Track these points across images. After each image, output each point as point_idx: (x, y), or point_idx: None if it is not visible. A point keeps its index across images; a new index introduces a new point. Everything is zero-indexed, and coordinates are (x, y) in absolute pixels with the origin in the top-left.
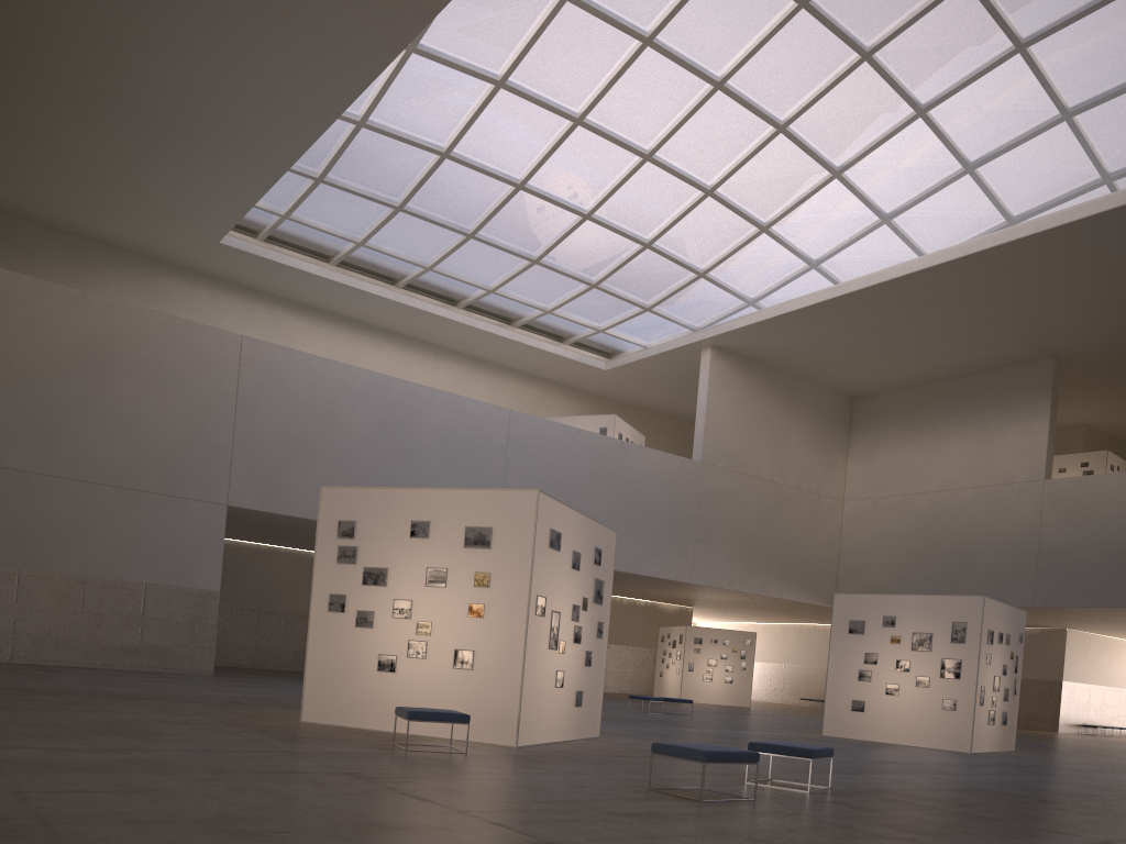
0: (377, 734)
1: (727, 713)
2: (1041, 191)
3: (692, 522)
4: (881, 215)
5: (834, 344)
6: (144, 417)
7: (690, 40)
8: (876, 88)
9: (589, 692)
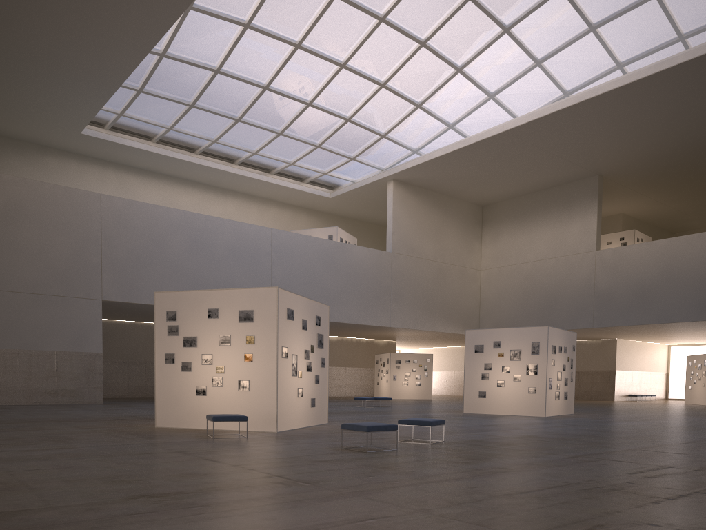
0: (199, 431)
1: (414, 404)
2: (582, 75)
3: (388, 290)
4: (488, 94)
5: (467, 174)
6: (45, 249)
7: None
8: (478, 16)
9: (319, 398)
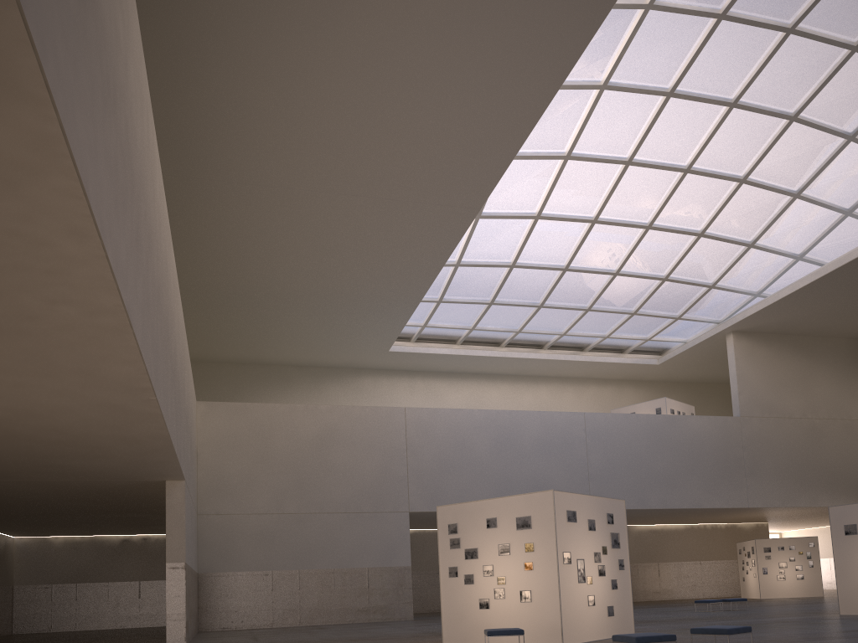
0: None
1: (786, 604)
2: None
3: (740, 462)
4: (843, 211)
5: (832, 308)
6: (355, 468)
7: (657, 152)
8: (809, 134)
9: (620, 606)
